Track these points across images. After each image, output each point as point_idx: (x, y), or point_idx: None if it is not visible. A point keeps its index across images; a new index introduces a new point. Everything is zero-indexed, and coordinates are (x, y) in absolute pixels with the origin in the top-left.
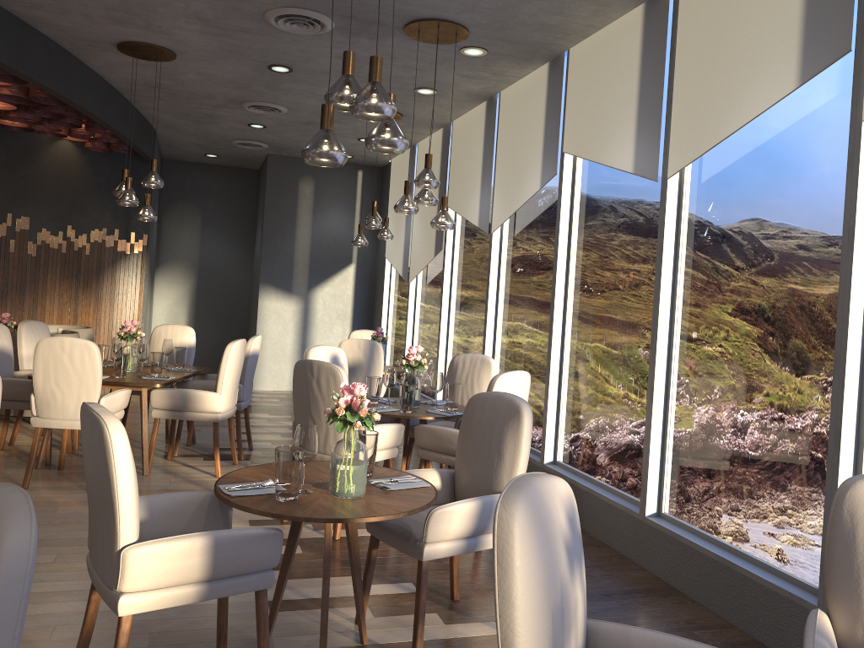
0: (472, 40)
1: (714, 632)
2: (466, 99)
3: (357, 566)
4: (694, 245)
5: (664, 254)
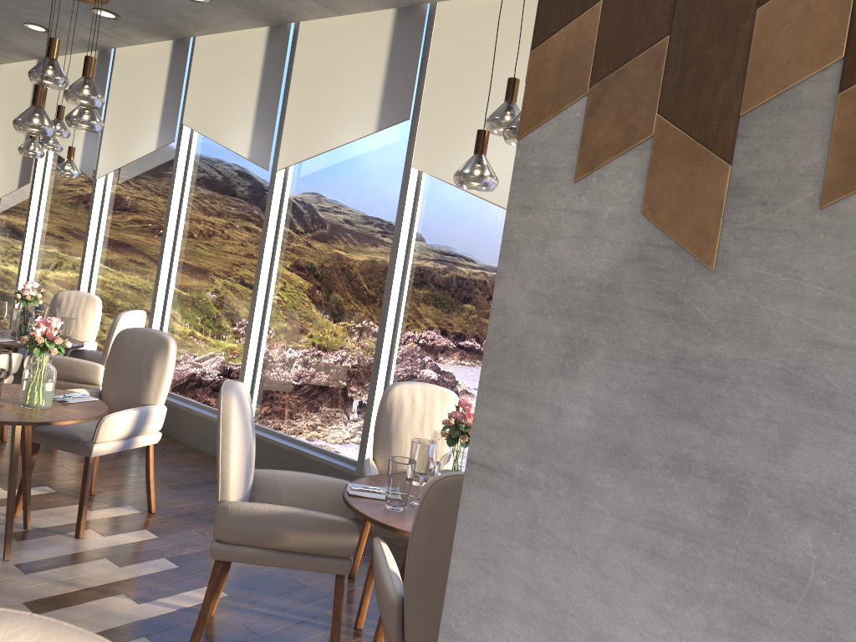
0: (109, 5)
1: None
2: (78, 44)
3: (28, 466)
4: (292, 224)
5: (269, 228)
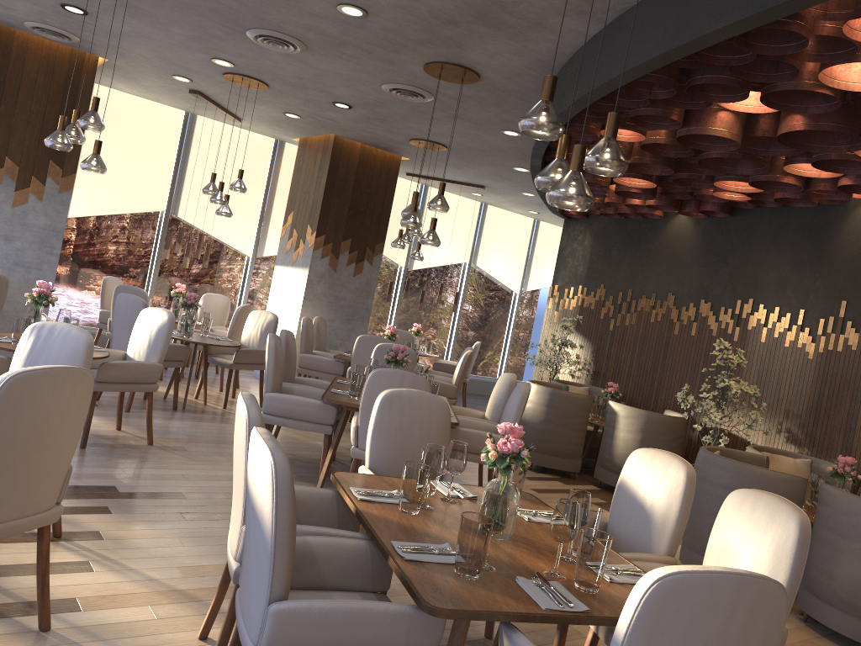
0: None
1: None
2: None
3: None
4: None
5: None
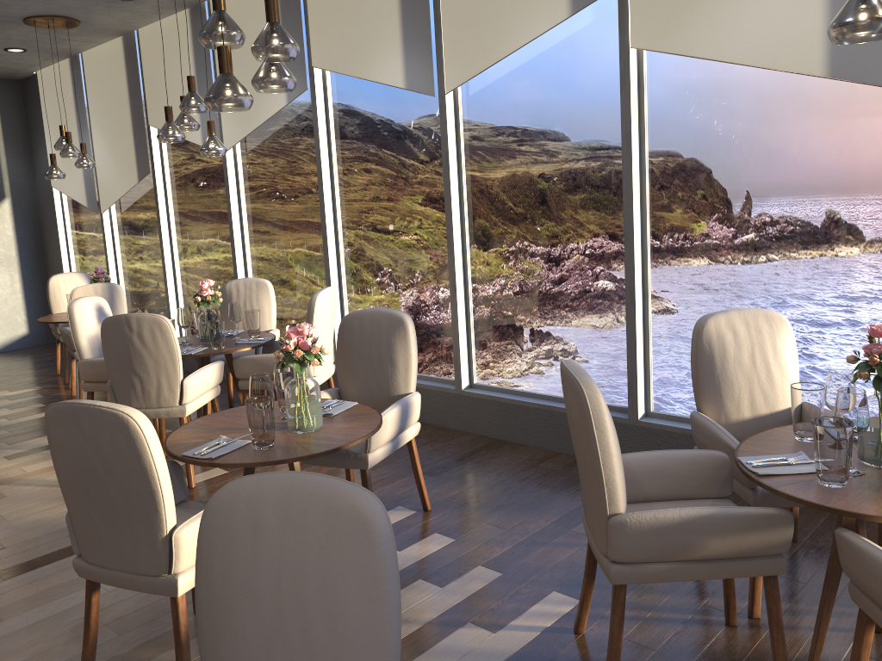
0: None
1: (552, 461)
2: (167, 6)
3: None
4: (476, 152)
5: (450, 162)
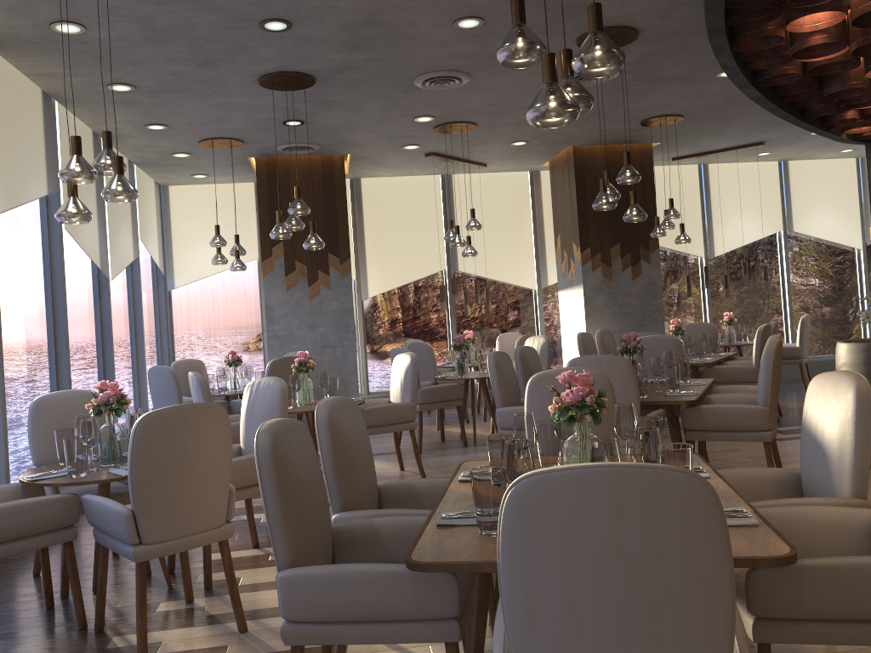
0: None
1: None
2: None
3: None
4: None
5: None
